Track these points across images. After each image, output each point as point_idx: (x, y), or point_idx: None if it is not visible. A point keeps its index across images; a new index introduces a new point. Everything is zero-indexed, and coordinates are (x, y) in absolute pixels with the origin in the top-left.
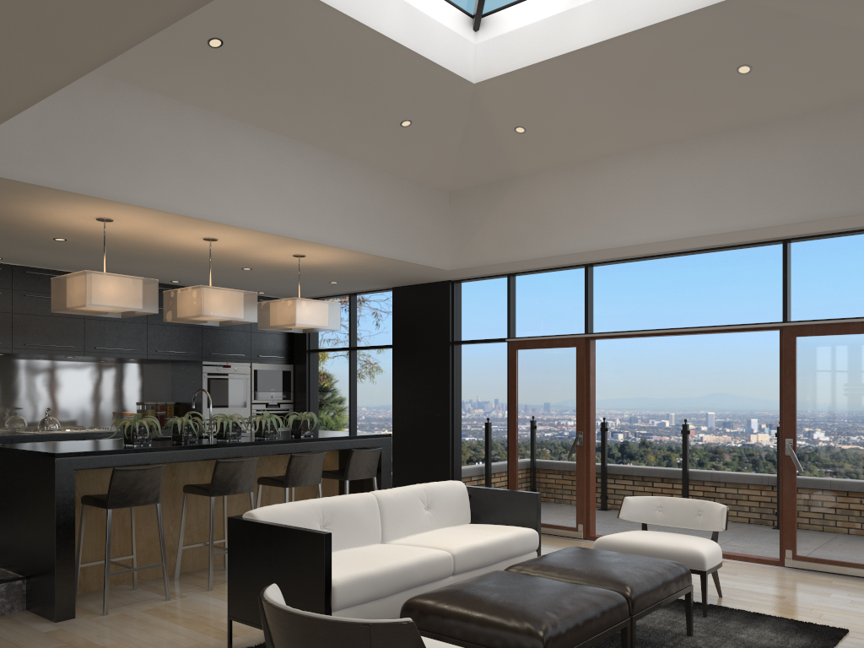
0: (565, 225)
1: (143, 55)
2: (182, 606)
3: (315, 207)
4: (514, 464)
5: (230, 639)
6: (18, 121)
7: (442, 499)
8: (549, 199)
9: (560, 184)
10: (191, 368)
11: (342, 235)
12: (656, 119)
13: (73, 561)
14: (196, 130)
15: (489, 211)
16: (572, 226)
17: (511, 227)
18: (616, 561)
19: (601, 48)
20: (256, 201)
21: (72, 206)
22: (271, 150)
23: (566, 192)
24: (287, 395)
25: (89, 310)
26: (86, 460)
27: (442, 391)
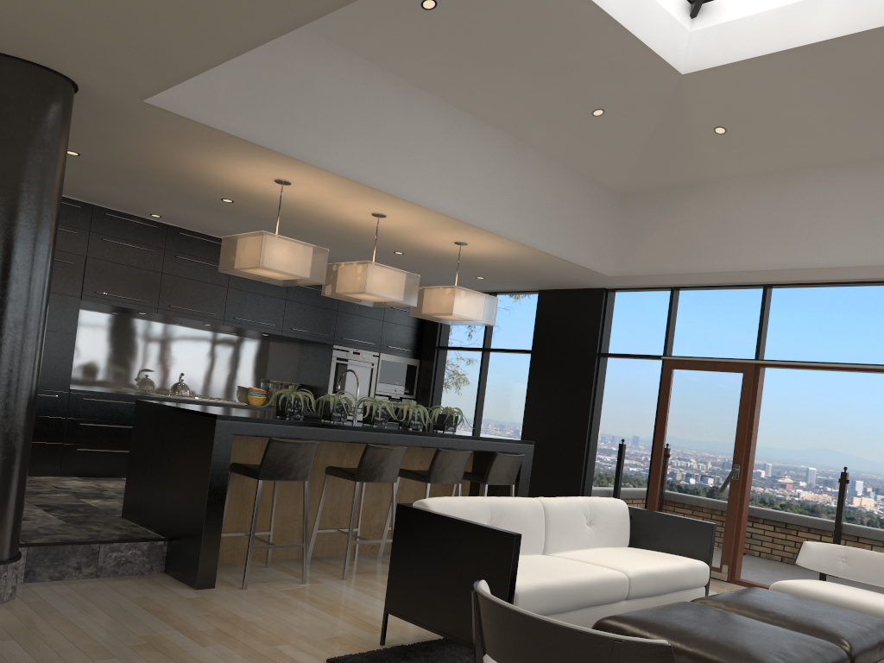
0: (752, 239)
1: (353, 11)
2: (320, 591)
3: (490, 192)
4: (655, 491)
5: (384, 633)
6: (225, 67)
7: (604, 516)
8: (737, 209)
9: (752, 194)
10: (321, 350)
11: (511, 226)
12: (882, 129)
13: (220, 529)
14: (387, 97)
15: (664, 217)
16: (760, 241)
17: (688, 236)
18: (820, 610)
19: (841, 43)
20: (435, 179)
21: (258, 163)
22: (455, 127)
23: (758, 204)
24: (410, 390)
25: (254, 273)
26: (244, 426)
27: (582, 404)
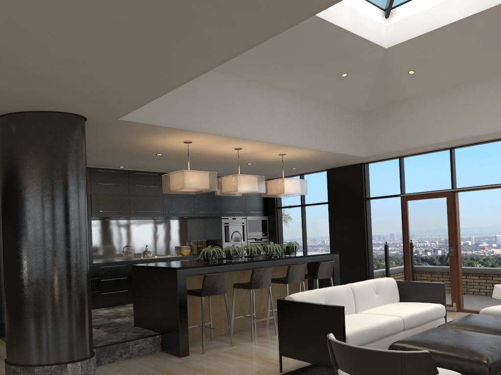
0: (439, 125)
1: None
2: (242, 349)
3: (294, 126)
4: (408, 268)
5: (281, 366)
6: None
7: (384, 288)
8: (428, 111)
9: (434, 101)
10: (215, 220)
11: (308, 141)
12: (500, 57)
13: (187, 325)
14: (234, 90)
15: (389, 121)
16: (443, 126)
17: (403, 129)
18: None
19: (469, 19)
20: (265, 125)
21: (175, 136)
22: (271, 97)
23: (439, 106)
24: (265, 233)
25: (180, 191)
26: (190, 270)
27: (360, 227)
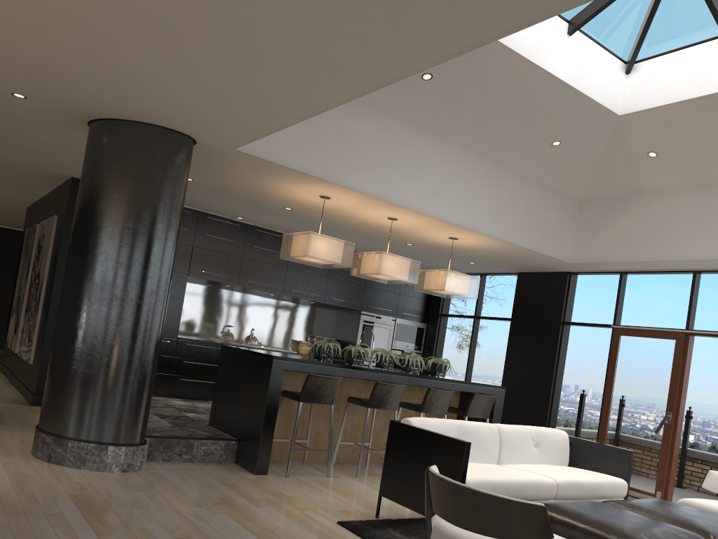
0: (681, 236)
1: None
2: (338, 483)
3: (474, 202)
4: (604, 430)
5: (378, 510)
6: None
7: (548, 441)
8: (669, 213)
9: (681, 201)
10: (352, 315)
11: (490, 226)
12: None
13: (272, 434)
14: (398, 138)
15: (613, 218)
16: (687, 237)
17: (631, 233)
18: (700, 515)
19: None
20: (432, 193)
21: (308, 185)
22: (448, 156)
23: (685, 209)
24: (418, 346)
25: (303, 259)
26: (291, 364)
27: (548, 360)
